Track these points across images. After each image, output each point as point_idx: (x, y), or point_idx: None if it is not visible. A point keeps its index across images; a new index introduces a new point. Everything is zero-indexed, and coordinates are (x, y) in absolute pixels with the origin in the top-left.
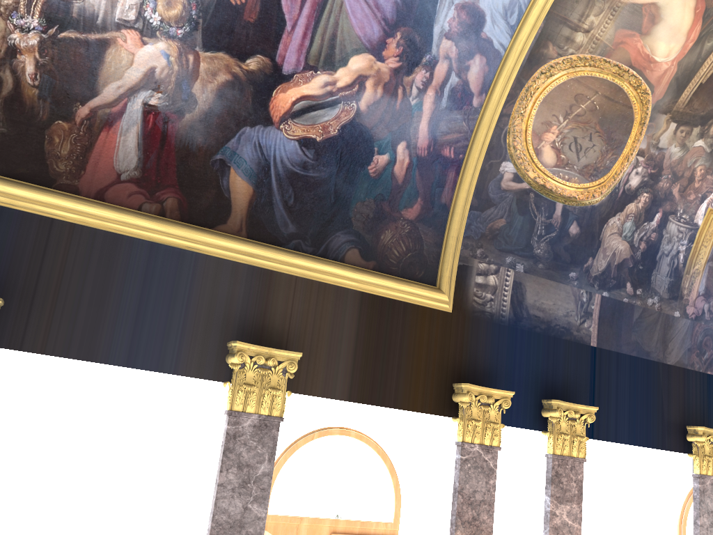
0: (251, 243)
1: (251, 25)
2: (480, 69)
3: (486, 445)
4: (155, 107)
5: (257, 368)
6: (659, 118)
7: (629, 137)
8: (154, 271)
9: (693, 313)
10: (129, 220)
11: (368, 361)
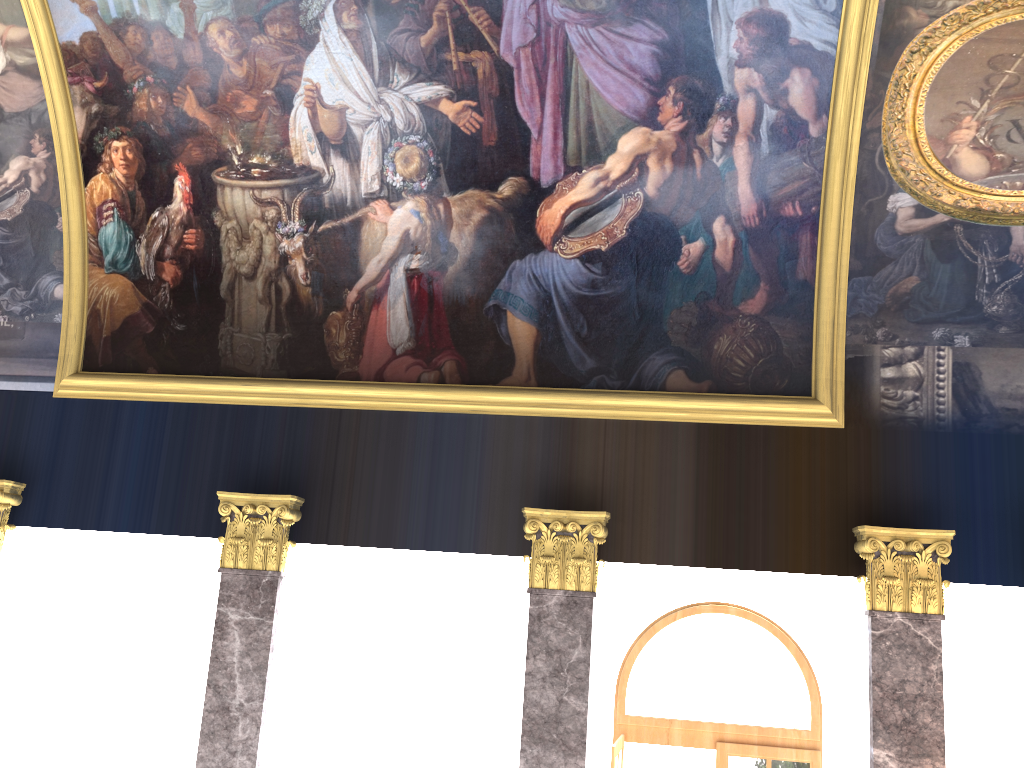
0: (539, 392)
1: (493, 148)
2: (806, 85)
3: (915, 613)
4: (417, 270)
5: (556, 536)
6: None
7: None
8: (441, 443)
9: None
10: (407, 395)
11: (717, 512)
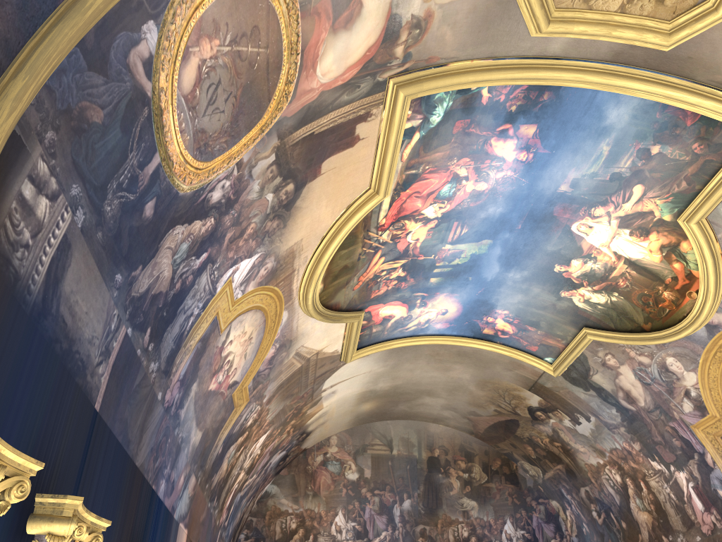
0: None
1: None
2: None
3: None
4: None
5: None
6: (272, 138)
7: (246, 135)
8: None
9: (168, 401)
10: None
11: None
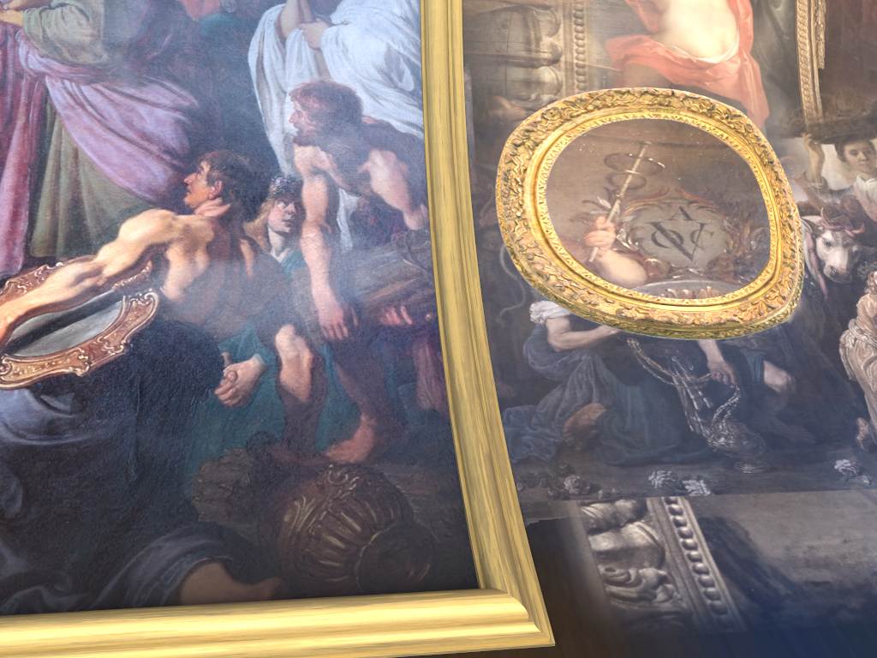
0: None
1: None
2: (392, 170)
3: None
4: None
5: None
6: (792, 146)
7: (761, 192)
8: None
9: None
10: None
11: None
